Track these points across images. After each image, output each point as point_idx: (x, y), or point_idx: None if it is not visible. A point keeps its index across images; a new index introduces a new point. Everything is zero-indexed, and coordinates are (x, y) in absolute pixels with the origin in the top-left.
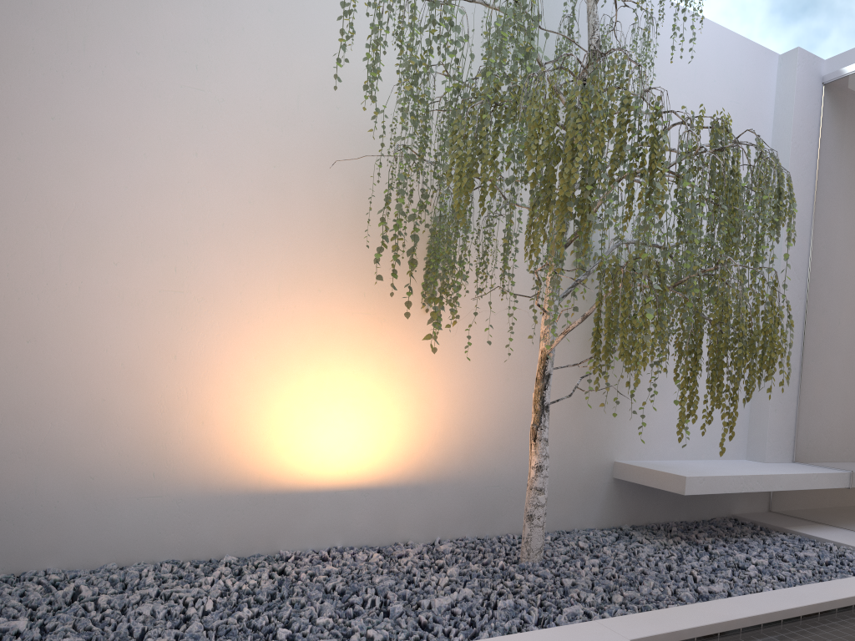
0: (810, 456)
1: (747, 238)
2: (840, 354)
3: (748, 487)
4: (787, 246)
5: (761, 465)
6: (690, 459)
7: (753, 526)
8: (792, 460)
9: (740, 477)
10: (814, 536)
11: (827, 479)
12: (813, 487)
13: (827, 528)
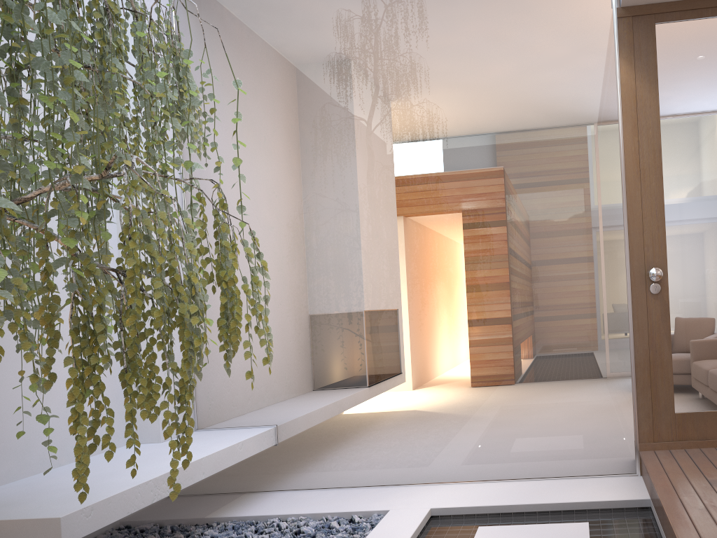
0: (219, 419)
1: (156, 130)
2: (242, 294)
3: (162, 492)
4: (238, 147)
5: (161, 448)
6: (43, 471)
7: (160, 528)
8: (195, 428)
9: (149, 484)
10: (251, 516)
11: (254, 443)
12: (241, 458)
13: (257, 498)
